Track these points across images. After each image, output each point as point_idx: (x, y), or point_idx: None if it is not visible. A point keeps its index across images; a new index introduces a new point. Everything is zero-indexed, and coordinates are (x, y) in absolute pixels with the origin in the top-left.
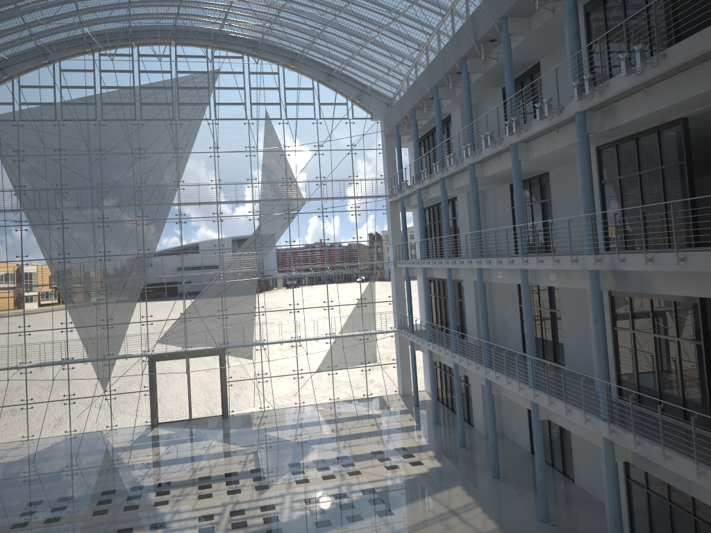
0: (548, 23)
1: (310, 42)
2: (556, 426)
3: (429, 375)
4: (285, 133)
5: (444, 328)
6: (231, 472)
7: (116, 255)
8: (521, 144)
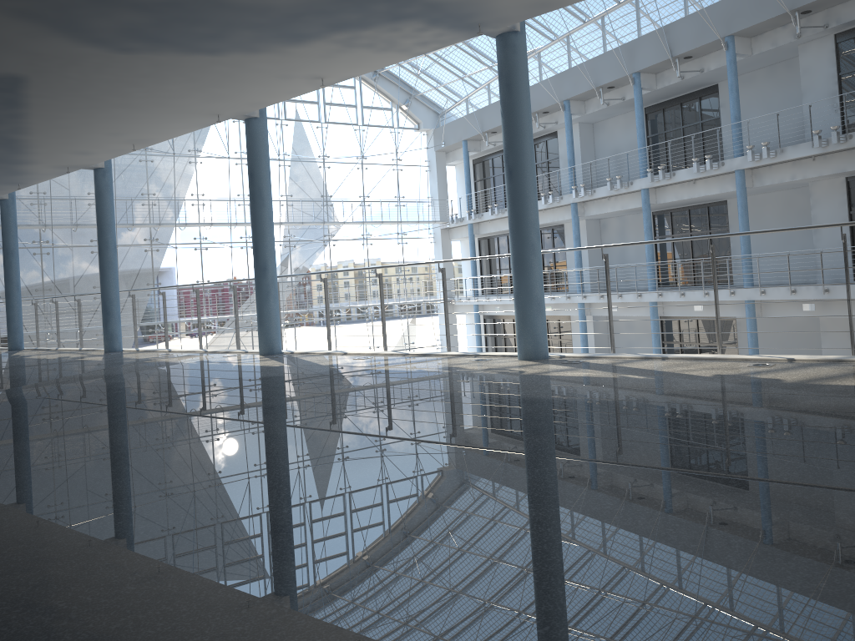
0: (779, 48)
1: None
2: None
3: None
4: (324, 140)
5: None
6: None
7: None
8: (747, 171)
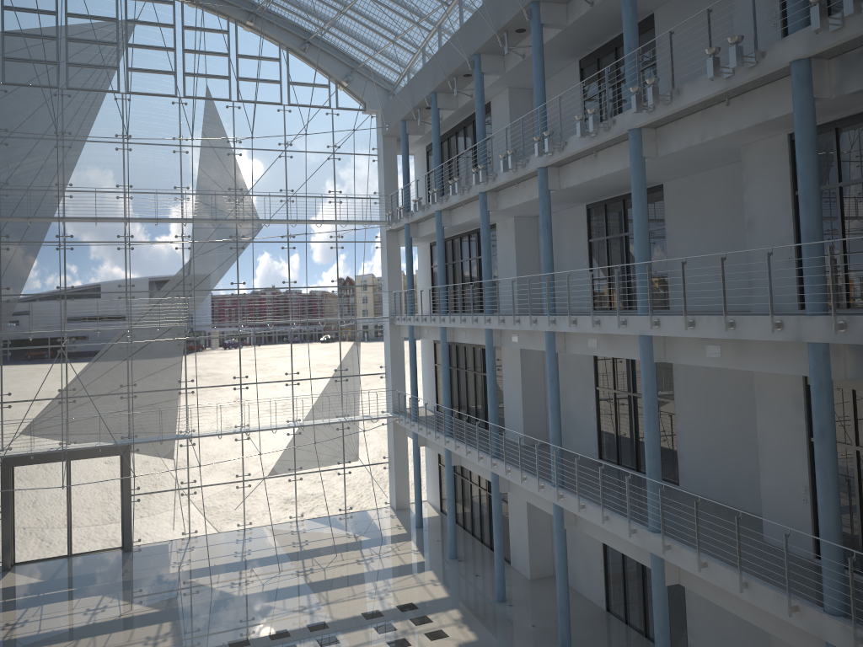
0: None
1: None
2: None
3: (435, 480)
4: (235, 122)
5: (463, 415)
6: None
7: None
8: (646, 131)
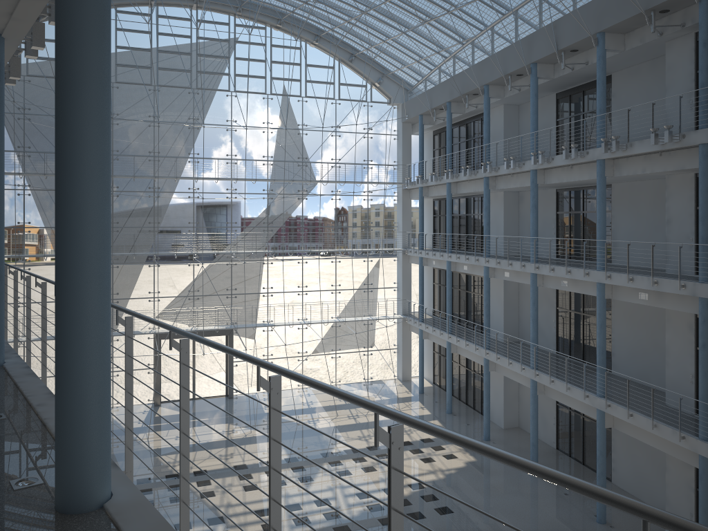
0: (648, 44)
1: (344, 22)
2: (592, 427)
3: (430, 362)
4: (303, 111)
5: (455, 319)
6: (266, 461)
7: (124, 226)
8: (608, 160)
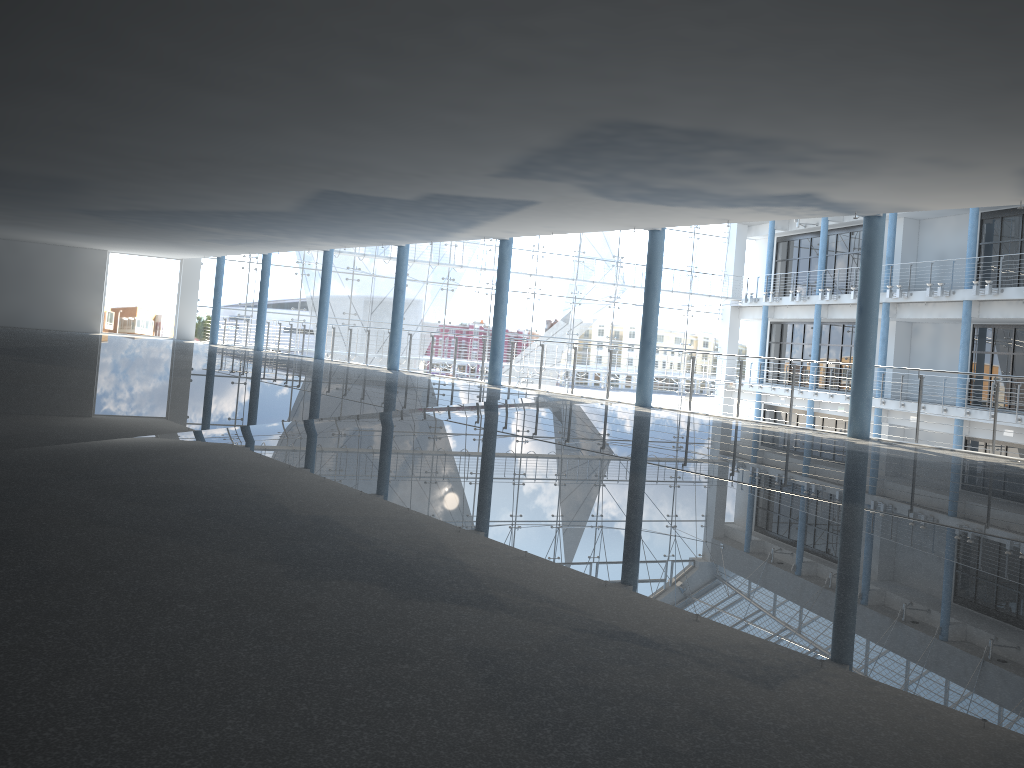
0: None
1: None
2: None
3: None
4: None
5: None
6: None
7: (411, 324)
8: None
